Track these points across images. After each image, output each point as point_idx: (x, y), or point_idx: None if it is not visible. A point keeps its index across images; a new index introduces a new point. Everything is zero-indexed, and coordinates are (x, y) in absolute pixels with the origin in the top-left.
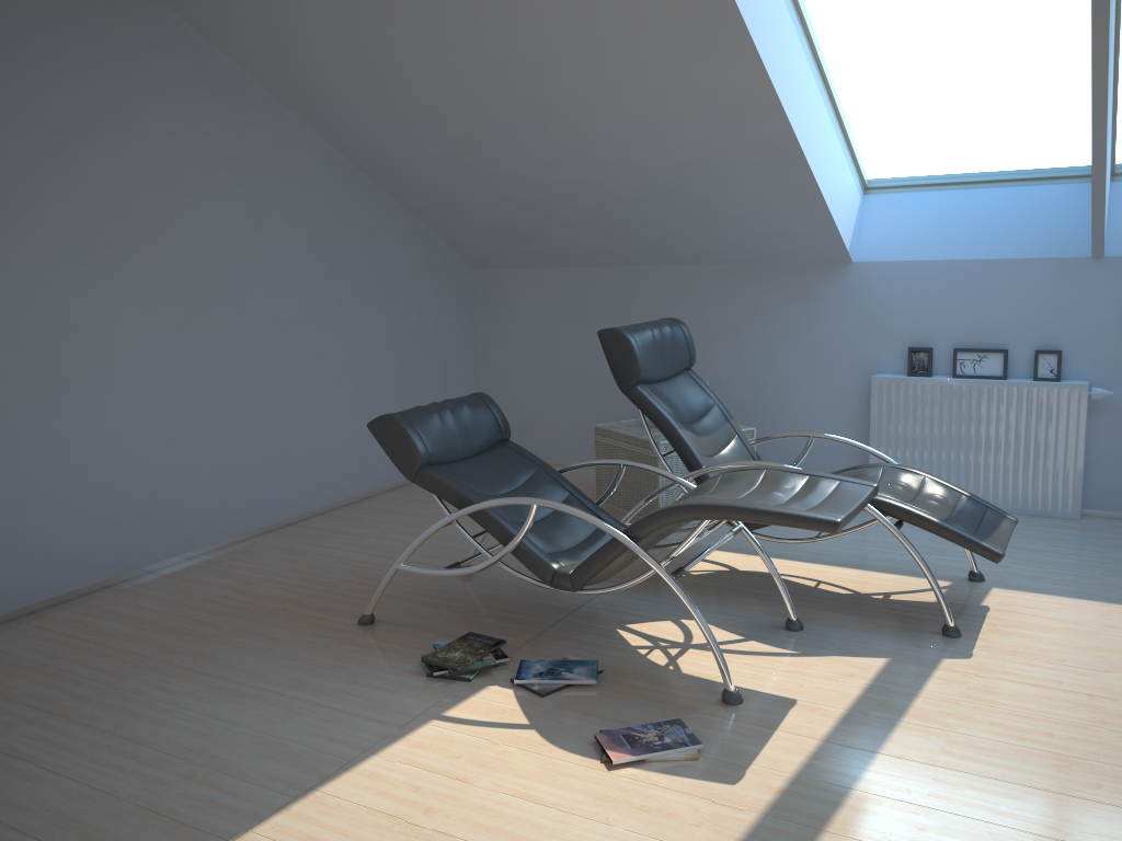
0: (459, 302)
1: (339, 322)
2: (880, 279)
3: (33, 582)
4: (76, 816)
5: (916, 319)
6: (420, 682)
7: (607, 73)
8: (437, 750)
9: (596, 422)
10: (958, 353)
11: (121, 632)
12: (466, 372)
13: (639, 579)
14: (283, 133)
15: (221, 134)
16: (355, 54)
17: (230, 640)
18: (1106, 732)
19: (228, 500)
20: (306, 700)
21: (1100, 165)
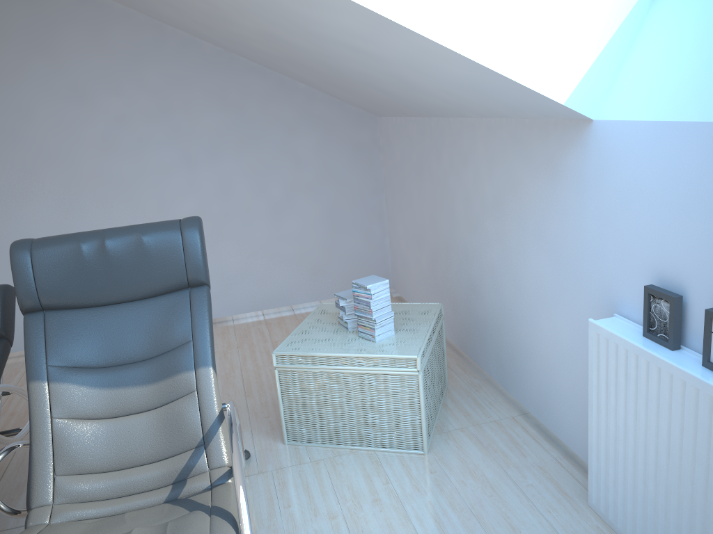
0: (352, 150)
1: (185, 176)
2: (623, 154)
3: None
4: None
5: (667, 234)
6: None
7: None
8: None
9: (432, 284)
10: None
11: None
12: (363, 215)
13: None
14: (104, 20)
15: (35, 32)
16: None
17: None
18: None
19: None
20: None
21: None
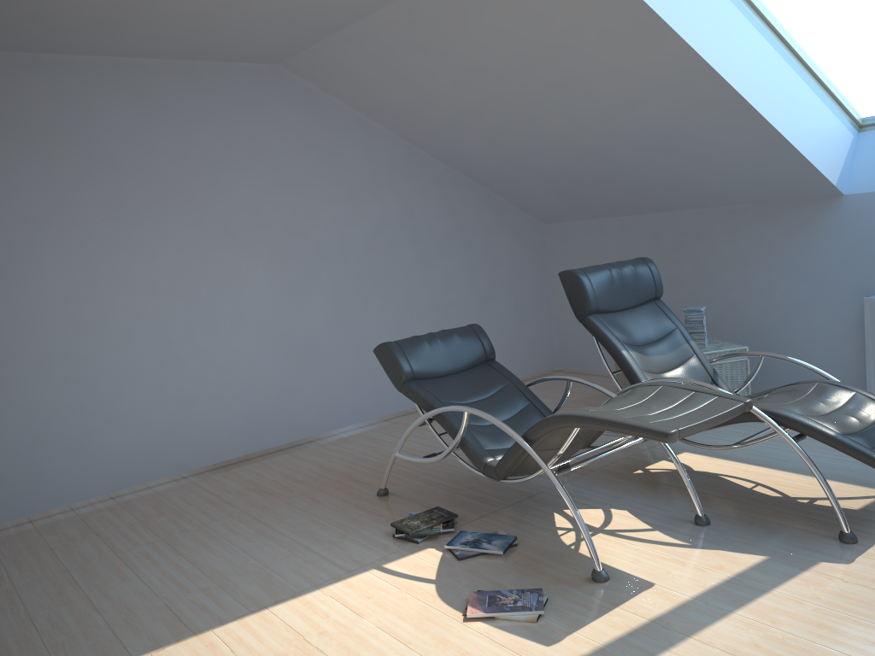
0: (530, 250)
1: (422, 272)
2: (870, 209)
3: (198, 453)
4: (130, 606)
5: None
6: (385, 541)
7: (568, 66)
8: (360, 591)
9: None
10: None
11: (235, 490)
12: (538, 304)
13: (537, 473)
14: (372, 139)
15: (324, 146)
16: (398, 78)
17: (292, 500)
18: None
19: (336, 402)
20: (305, 546)
21: None
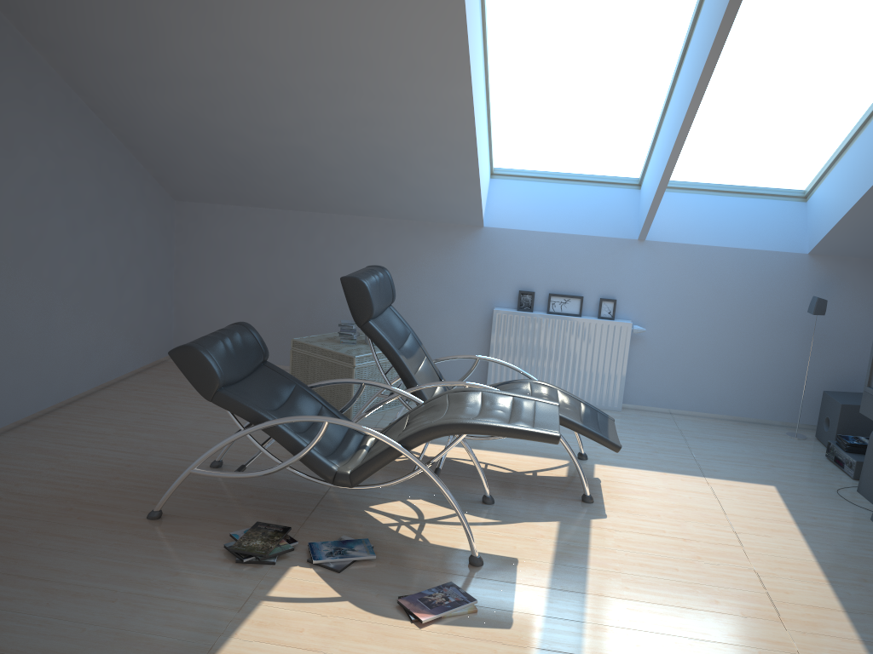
0: (161, 228)
1: (71, 244)
2: (502, 241)
3: None
4: None
5: (525, 271)
6: (233, 569)
7: (350, 76)
8: (281, 627)
9: (276, 332)
10: (551, 296)
11: None
12: (163, 286)
13: (407, 477)
14: (33, 73)
15: None
16: (128, 21)
17: (33, 542)
18: (703, 564)
19: None
20: (141, 594)
21: (663, 186)
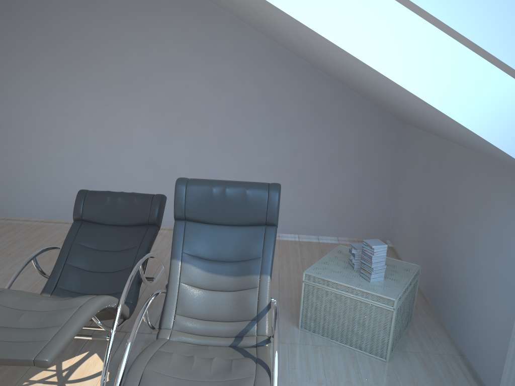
0: (381, 143)
1: (269, 141)
2: None
3: None
4: None
5: None
6: None
7: None
8: None
9: (417, 247)
10: None
11: None
12: (380, 187)
13: None
14: (243, 38)
15: (202, 40)
16: None
17: None
18: None
19: None
20: None
21: None
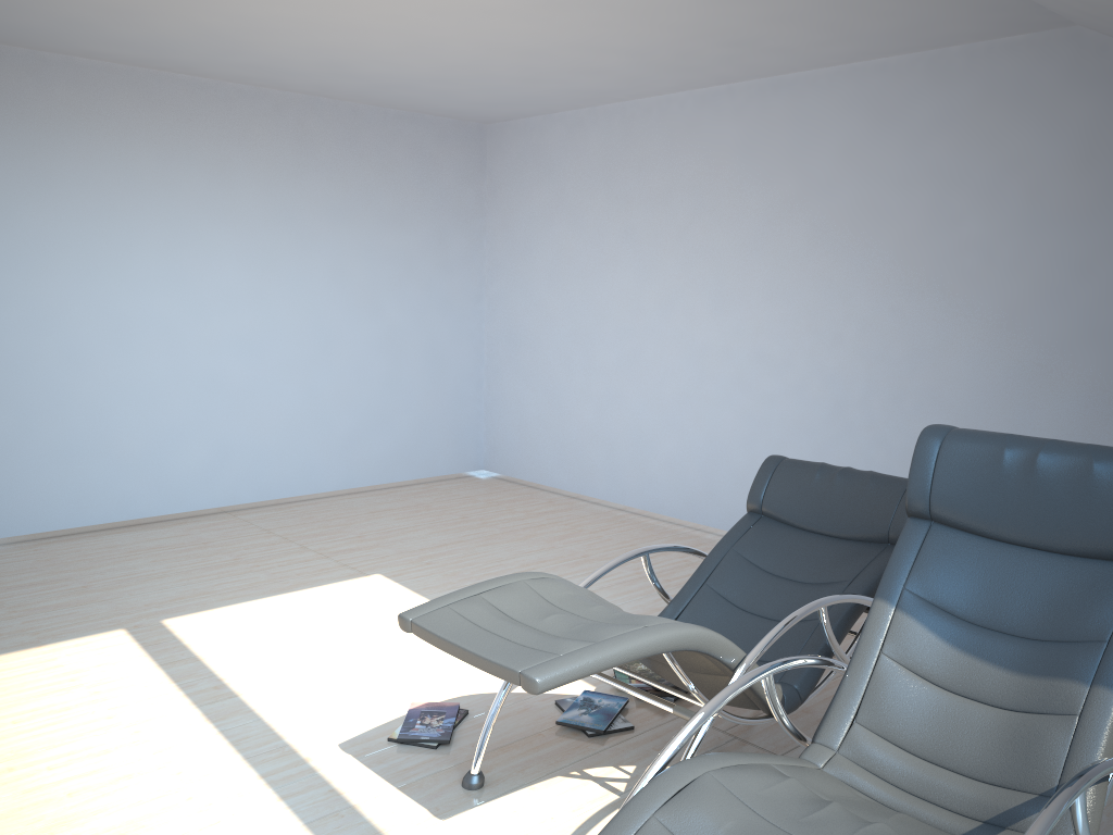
0: None
1: None
2: None
3: None
4: None
5: None
6: None
7: None
8: None
9: None
10: None
11: None
12: None
13: None
14: None
15: None
16: None
17: None
18: None
19: None
20: None
21: None
